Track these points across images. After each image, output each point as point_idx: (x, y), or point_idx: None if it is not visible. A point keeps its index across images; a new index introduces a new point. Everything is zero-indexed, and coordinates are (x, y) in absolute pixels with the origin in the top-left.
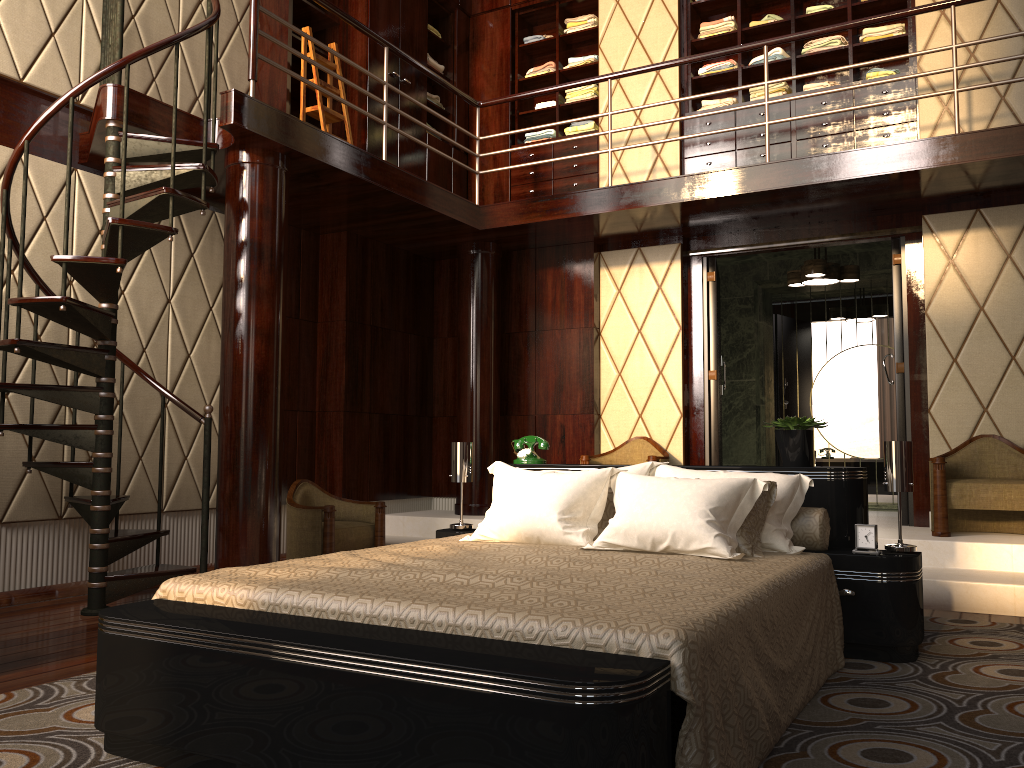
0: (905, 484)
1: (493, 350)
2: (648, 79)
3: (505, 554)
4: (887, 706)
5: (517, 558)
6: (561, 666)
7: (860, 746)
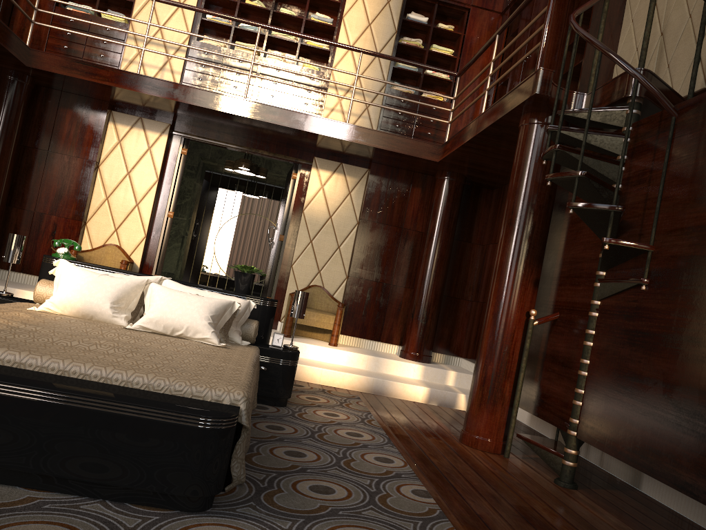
0: (302, 314)
1: (12, 157)
2: (173, 6)
3: (84, 327)
4: (284, 429)
5: (96, 332)
6: (192, 407)
7: (282, 449)
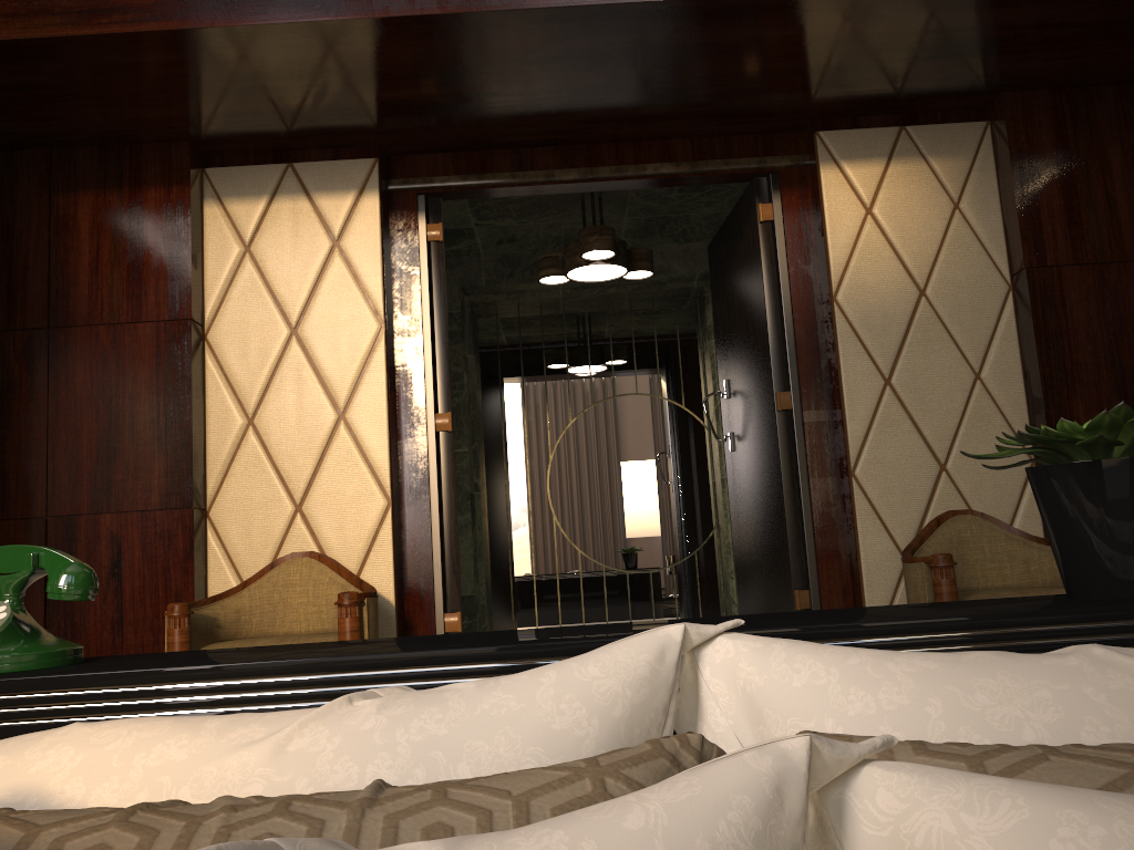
0: None
1: None
2: None
3: None
4: None
5: None
6: None
7: None
